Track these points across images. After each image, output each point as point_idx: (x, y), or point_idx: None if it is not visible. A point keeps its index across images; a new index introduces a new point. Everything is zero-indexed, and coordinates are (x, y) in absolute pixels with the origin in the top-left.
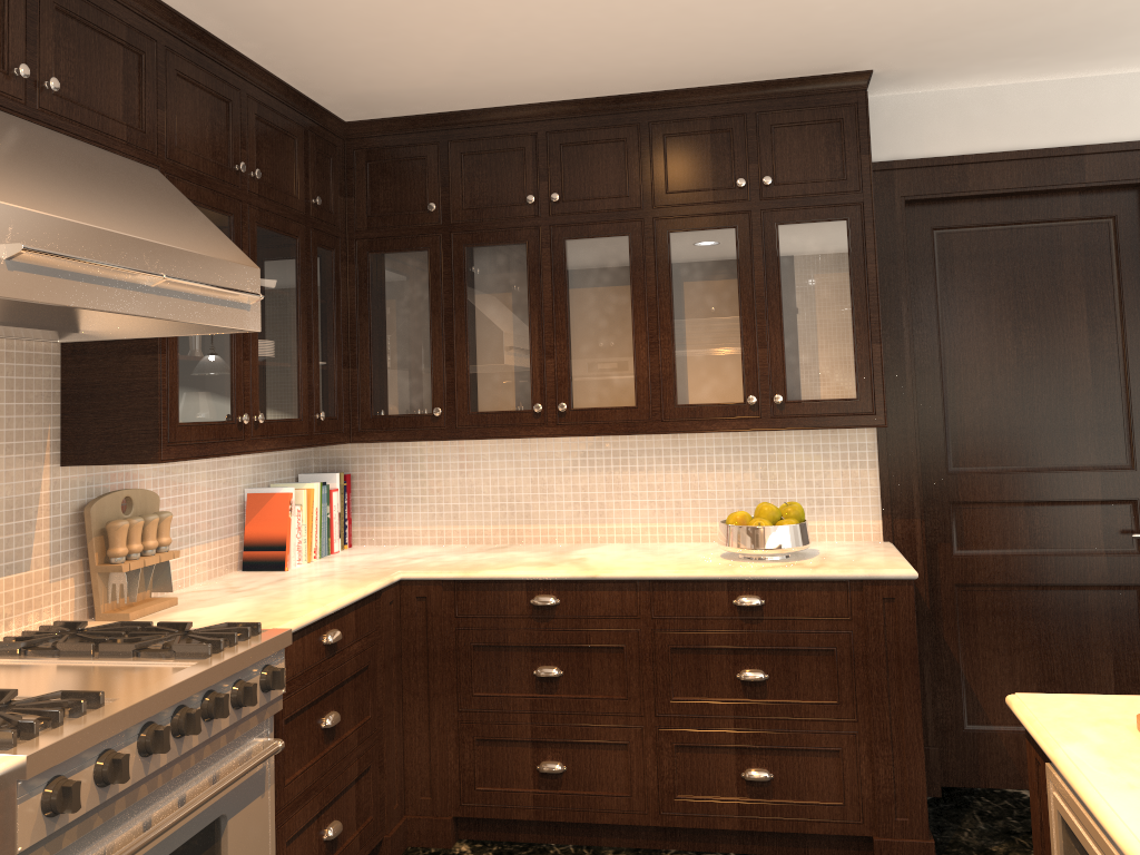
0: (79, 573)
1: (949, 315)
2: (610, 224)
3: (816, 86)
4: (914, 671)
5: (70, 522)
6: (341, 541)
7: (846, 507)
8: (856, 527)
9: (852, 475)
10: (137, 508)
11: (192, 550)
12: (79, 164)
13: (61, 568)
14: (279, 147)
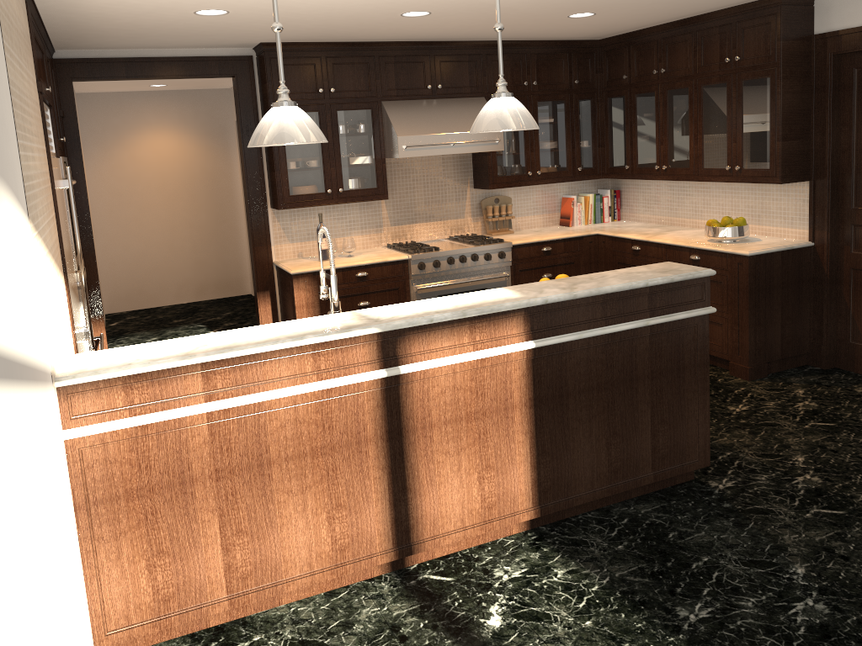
0: (482, 220)
1: (861, 119)
2: (682, 82)
3: (760, 5)
4: (746, 296)
5: (478, 205)
6: (611, 218)
7: (795, 222)
8: (798, 232)
9: (798, 206)
10: (501, 202)
11: (533, 216)
12: (443, 110)
13: (475, 218)
14: (552, 66)
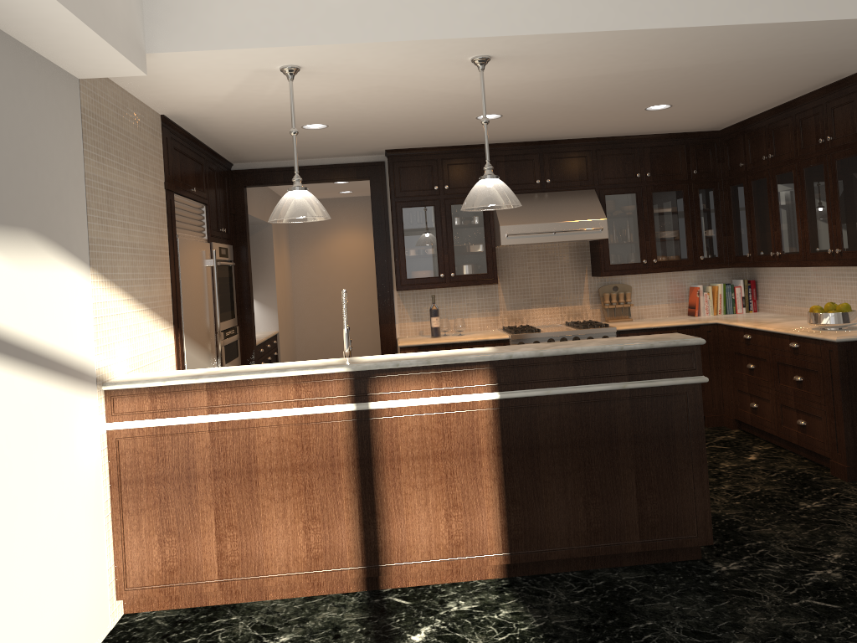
0: (601, 308)
1: None
2: (787, 166)
3: (844, 84)
4: (838, 386)
5: (597, 293)
6: (745, 309)
7: None
8: None
9: None
10: (620, 289)
11: (658, 305)
12: (549, 202)
13: (594, 305)
14: (668, 158)
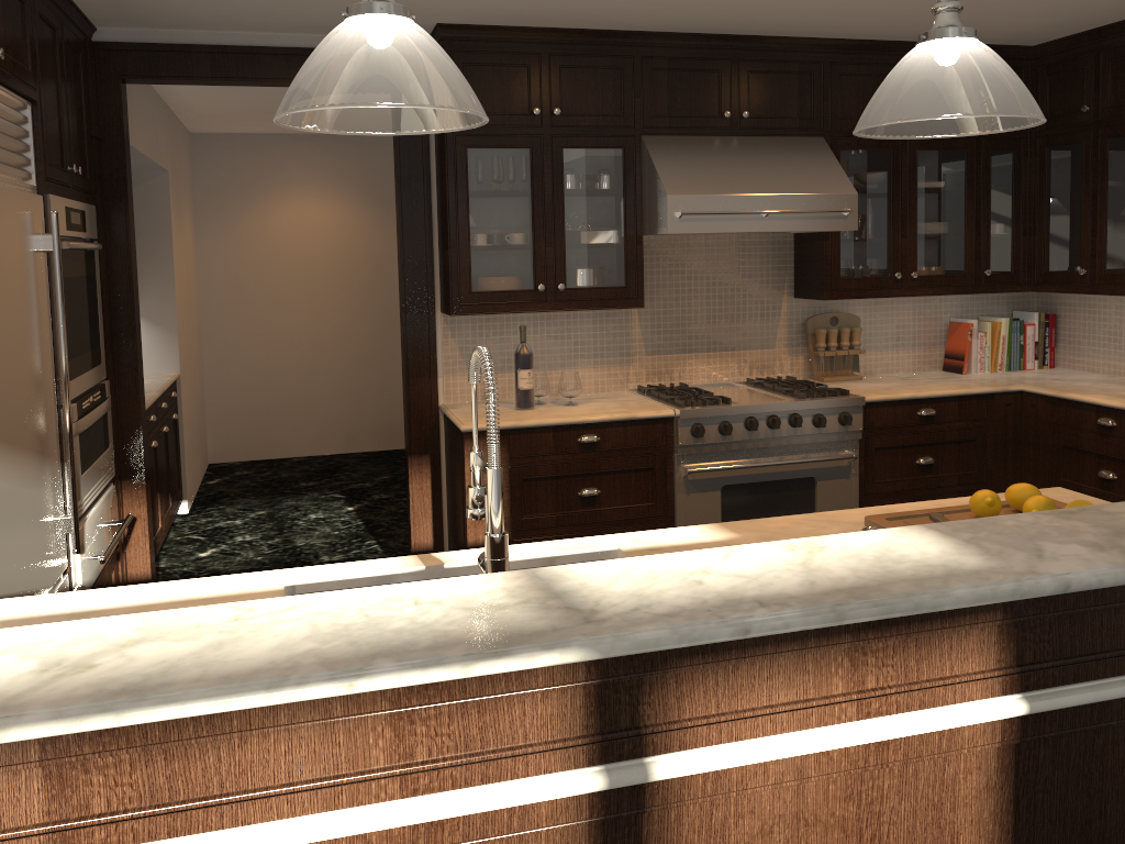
0: (806, 354)
1: None
2: None
3: None
4: None
5: (800, 327)
6: (1038, 362)
7: None
8: None
9: None
10: (841, 323)
11: (896, 352)
12: (750, 155)
13: (794, 350)
14: None
